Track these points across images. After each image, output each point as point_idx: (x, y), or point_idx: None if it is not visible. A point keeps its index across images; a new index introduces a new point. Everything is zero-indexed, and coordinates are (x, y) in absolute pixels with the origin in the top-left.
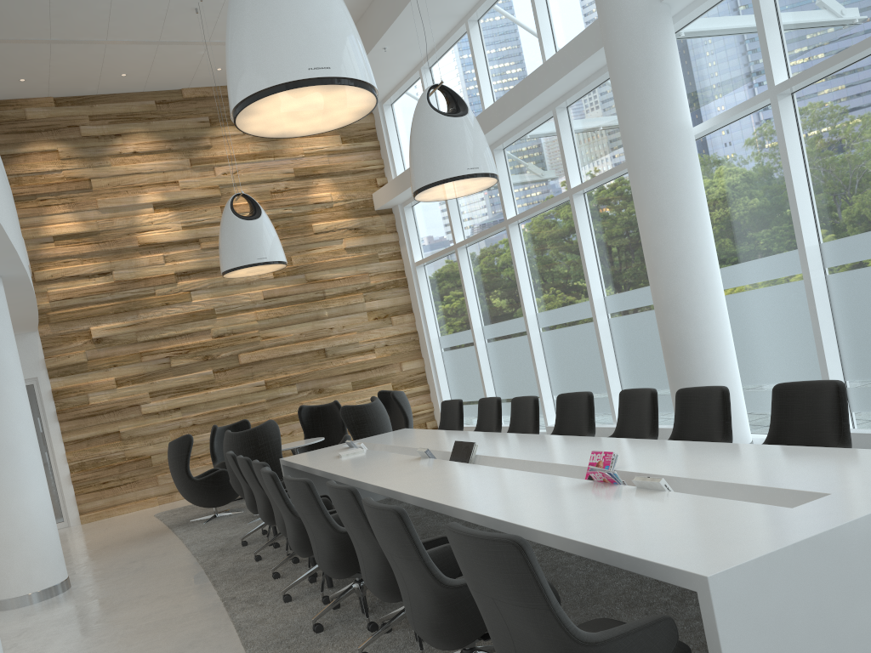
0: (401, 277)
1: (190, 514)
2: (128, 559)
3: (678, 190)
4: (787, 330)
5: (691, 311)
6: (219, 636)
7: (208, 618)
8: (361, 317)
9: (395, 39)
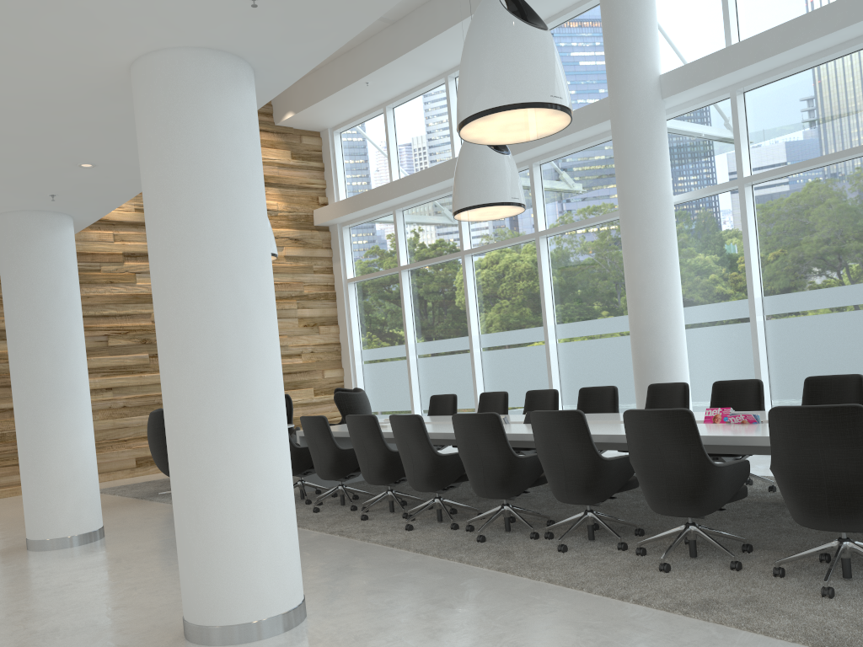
0: (331, 291)
1: (147, 490)
2: (138, 517)
3: (664, 242)
4: (726, 360)
5: (665, 337)
6: (376, 550)
7: (339, 542)
8: (293, 322)
9: (381, 77)
